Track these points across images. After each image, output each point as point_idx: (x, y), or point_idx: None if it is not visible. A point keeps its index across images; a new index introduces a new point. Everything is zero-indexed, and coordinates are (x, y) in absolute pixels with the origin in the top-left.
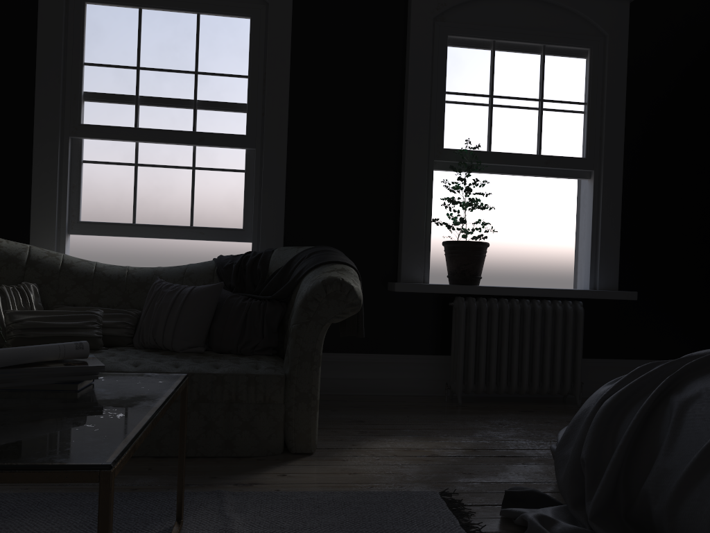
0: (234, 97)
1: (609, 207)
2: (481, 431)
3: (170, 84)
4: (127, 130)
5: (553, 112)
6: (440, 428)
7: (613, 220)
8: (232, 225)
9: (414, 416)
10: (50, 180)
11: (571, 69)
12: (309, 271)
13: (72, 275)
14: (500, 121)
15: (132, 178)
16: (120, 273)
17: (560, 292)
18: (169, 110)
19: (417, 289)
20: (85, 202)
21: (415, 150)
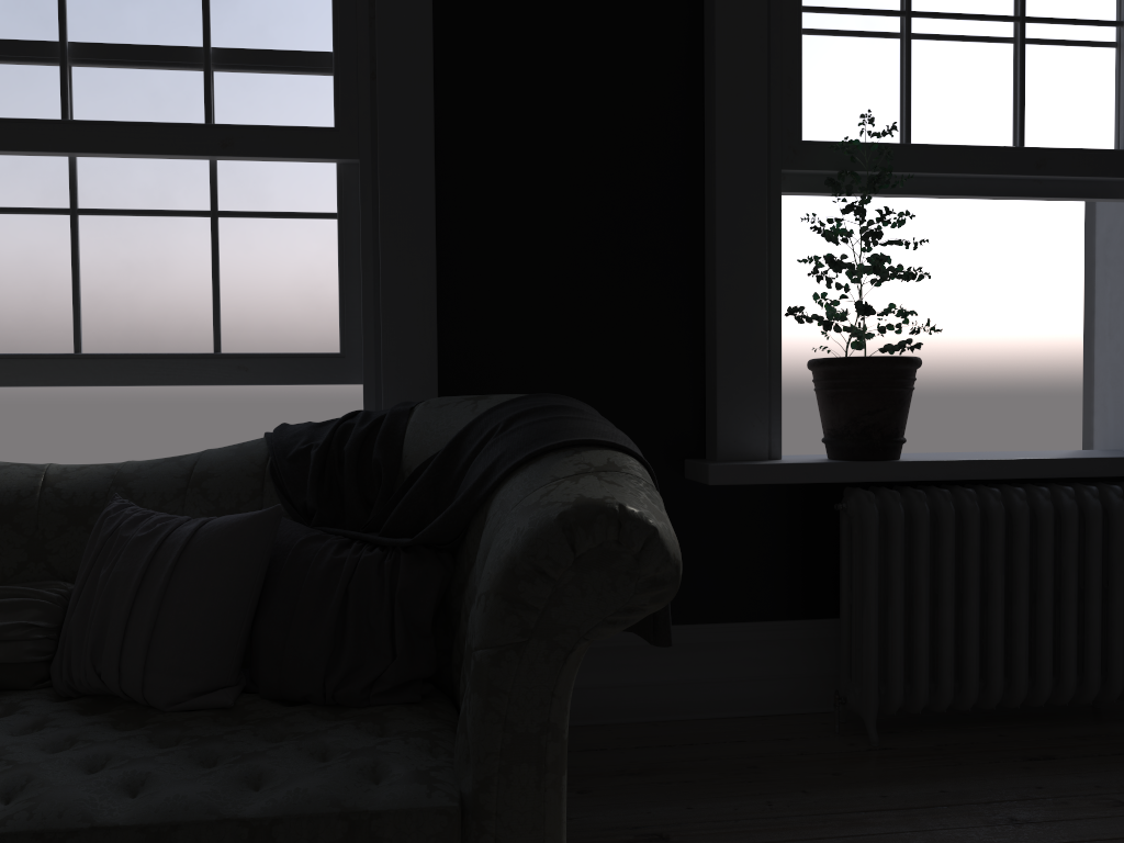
0: (302, 37)
1: None
2: None
3: (142, 10)
4: (44, 128)
5: (1049, 47)
6: None
7: None
8: (315, 345)
9: (784, 800)
10: None
11: None
12: (513, 472)
13: None
14: (930, 73)
15: (67, 245)
16: (23, 487)
17: (1090, 465)
18: (144, 73)
19: (762, 478)
20: None
21: (738, 148)
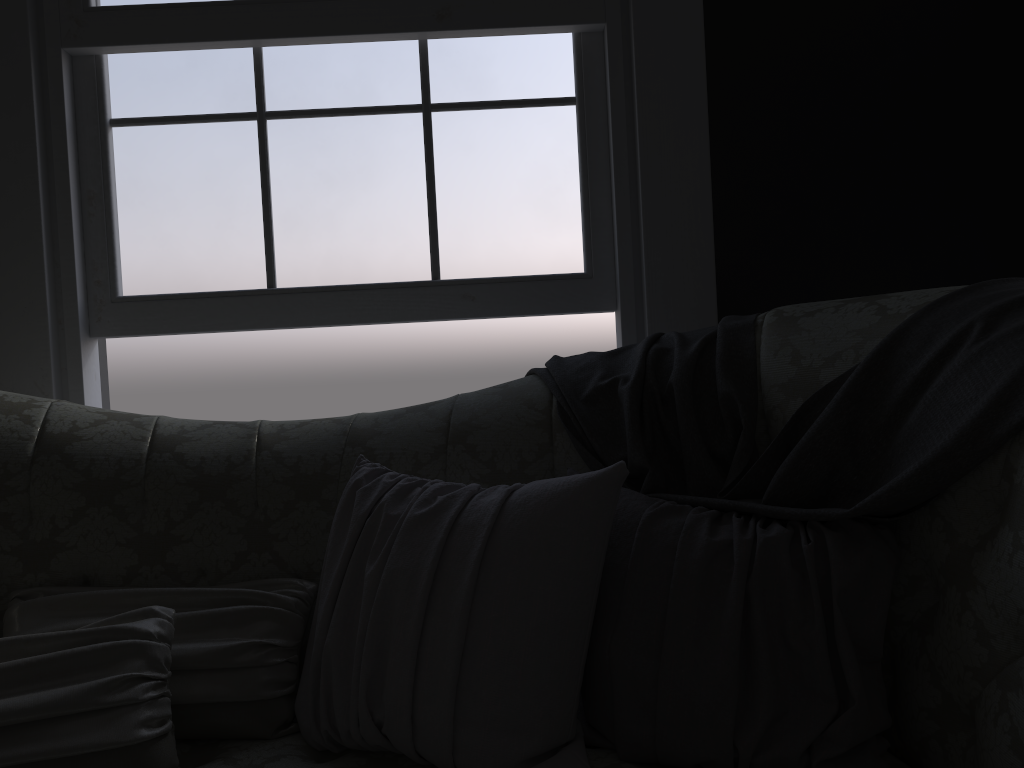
0: None
1: None
2: None
3: None
4: (226, 11)
5: None
6: None
7: None
8: (553, 265)
9: None
10: (19, 181)
11: None
12: None
13: (72, 472)
14: None
15: (255, 157)
16: (233, 451)
17: None
18: None
19: None
20: (129, 242)
21: None
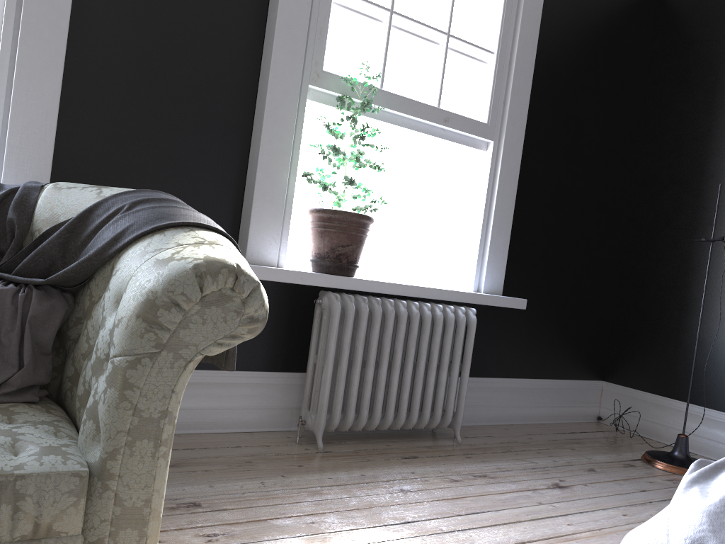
0: None
1: (505, 191)
2: (388, 511)
3: None
4: None
5: (459, 55)
6: (328, 510)
7: (507, 207)
8: None
9: (271, 481)
10: None
11: (484, 4)
12: (140, 238)
13: None
14: (398, 50)
15: None
16: None
17: (451, 294)
18: None
19: (274, 277)
20: None
21: (285, 64)
